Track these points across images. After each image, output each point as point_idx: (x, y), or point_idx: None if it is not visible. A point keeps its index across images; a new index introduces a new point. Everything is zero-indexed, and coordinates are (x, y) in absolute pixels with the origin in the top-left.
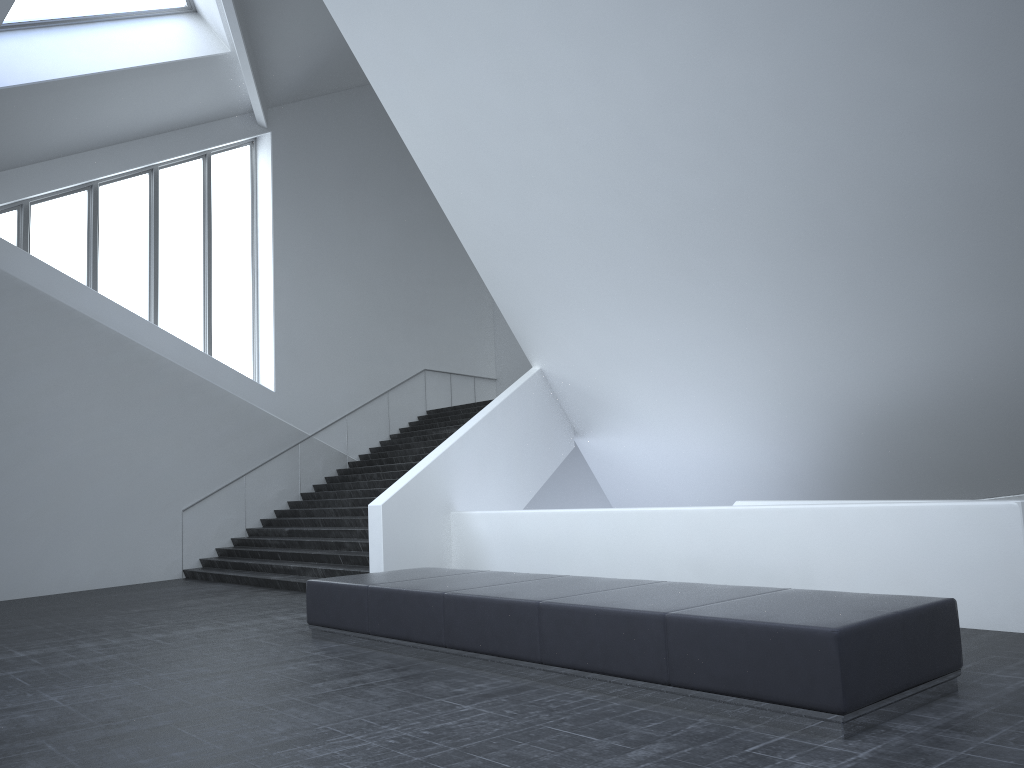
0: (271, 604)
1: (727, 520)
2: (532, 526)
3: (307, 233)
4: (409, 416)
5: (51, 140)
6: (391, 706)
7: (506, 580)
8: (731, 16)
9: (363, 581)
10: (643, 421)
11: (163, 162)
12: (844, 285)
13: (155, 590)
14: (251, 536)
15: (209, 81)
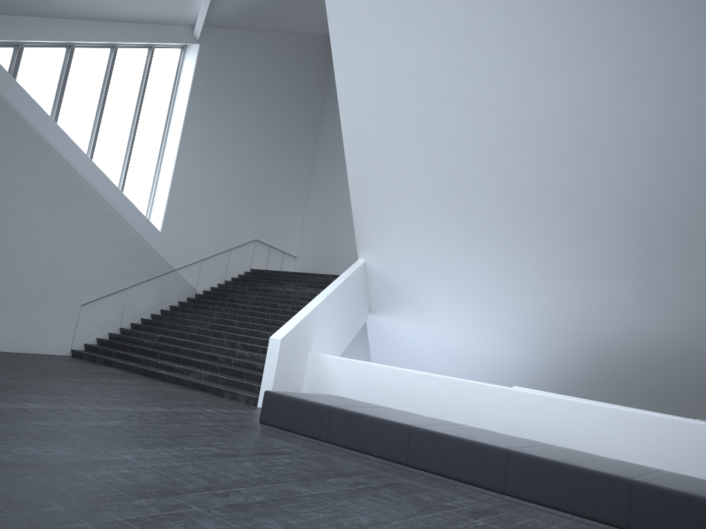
0: (181, 395)
1: (542, 403)
2: (378, 375)
3: (206, 123)
4: (239, 270)
5: (59, 3)
6: (419, 511)
7: (431, 421)
8: (648, 74)
9: (317, 400)
10: (429, 314)
11: (122, 43)
12: (635, 263)
13: (63, 363)
14: (123, 334)
15: None
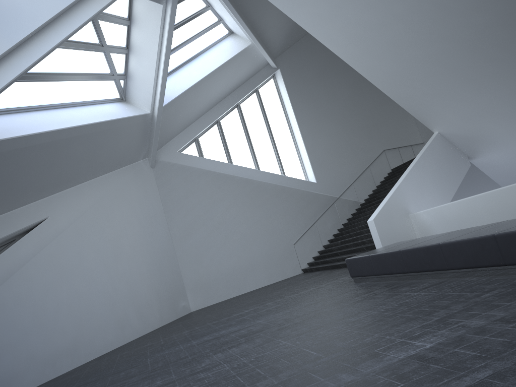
0: (338, 274)
1: None
2: (449, 211)
3: (309, 107)
4: (383, 174)
5: (197, 110)
6: (384, 299)
7: (430, 238)
8: None
9: (367, 254)
10: (503, 141)
11: (240, 100)
12: None
13: (292, 279)
14: (325, 248)
15: (247, 59)
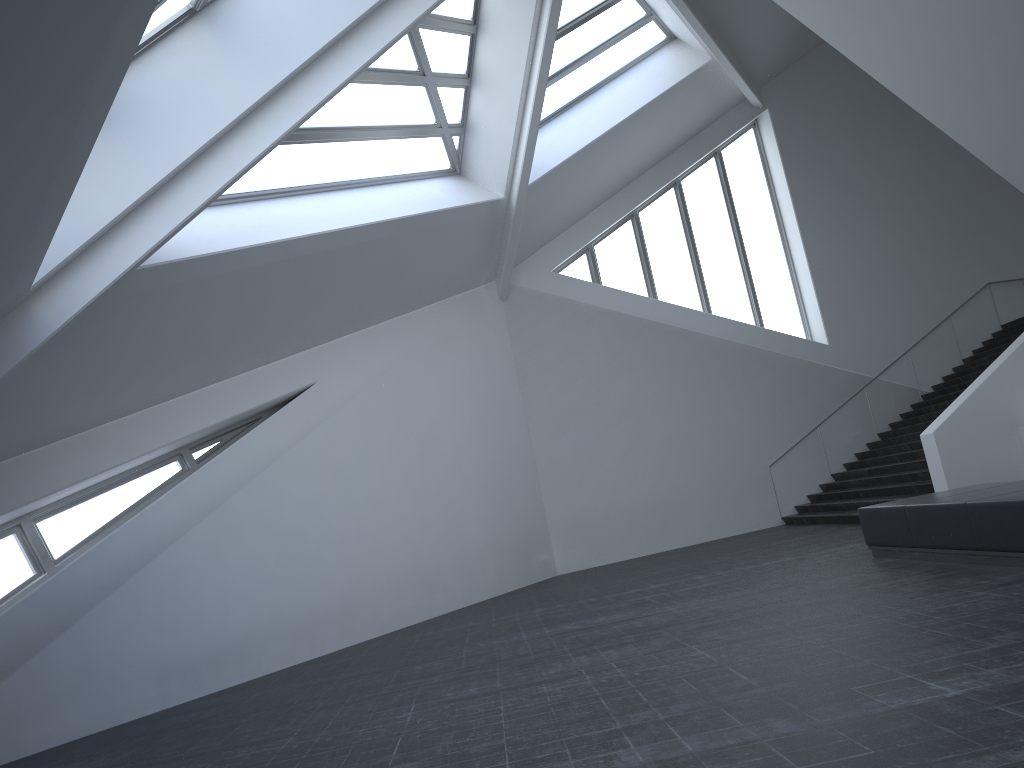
0: (850, 536)
1: None
2: None
3: (825, 188)
4: (980, 336)
5: (594, 192)
6: (913, 597)
7: None
8: None
9: (904, 503)
10: None
11: (682, 173)
12: None
13: (757, 536)
14: (837, 480)
15: (700, 91)
